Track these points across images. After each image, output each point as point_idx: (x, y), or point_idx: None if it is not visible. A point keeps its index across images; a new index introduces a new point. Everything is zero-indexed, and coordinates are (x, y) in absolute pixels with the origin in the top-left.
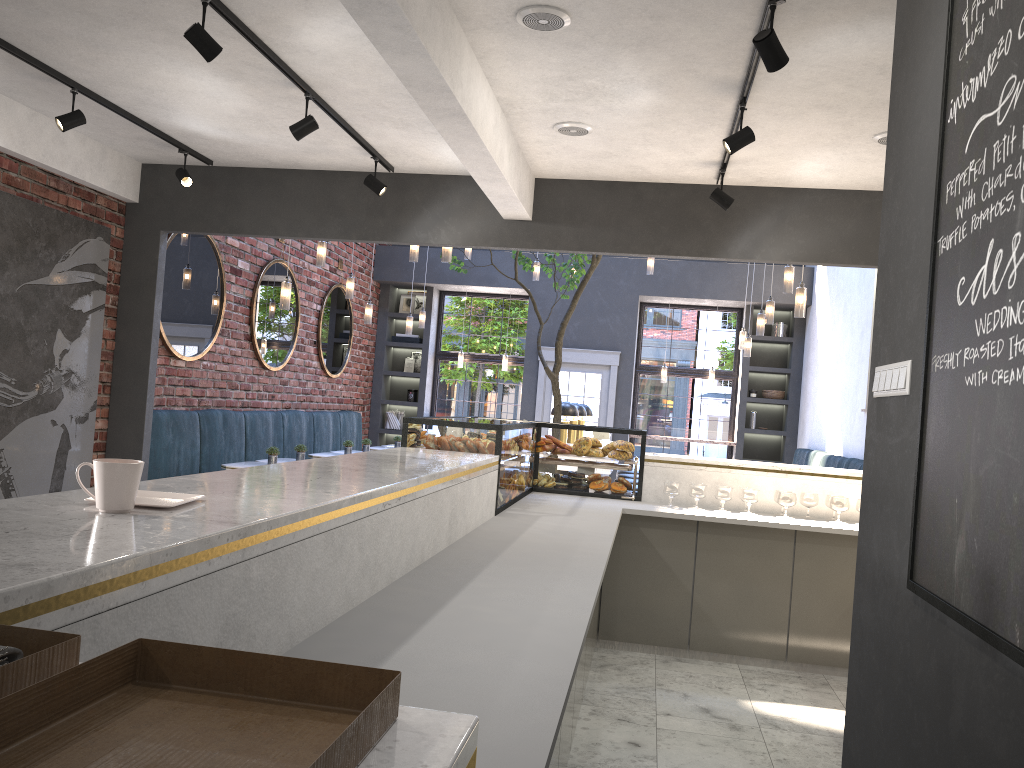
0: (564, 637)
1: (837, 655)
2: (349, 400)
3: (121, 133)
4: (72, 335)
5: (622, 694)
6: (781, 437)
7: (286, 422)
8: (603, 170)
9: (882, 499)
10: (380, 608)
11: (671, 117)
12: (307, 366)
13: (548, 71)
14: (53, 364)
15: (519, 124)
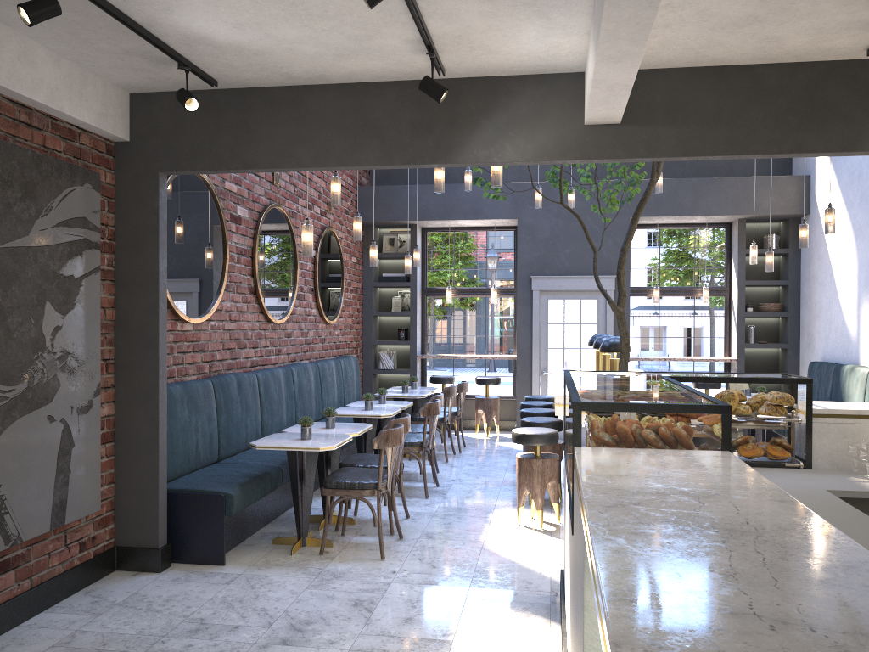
0: None
1: None
2: (345, 344)
3: (105, 46)
4: (64, 307)
5: None
6: (778, 349)
7: (296, 377)
8: (722, 49)
9: None
10: None
11: None
12: (307, 315)
13: None
14: (44, 346)
15: None
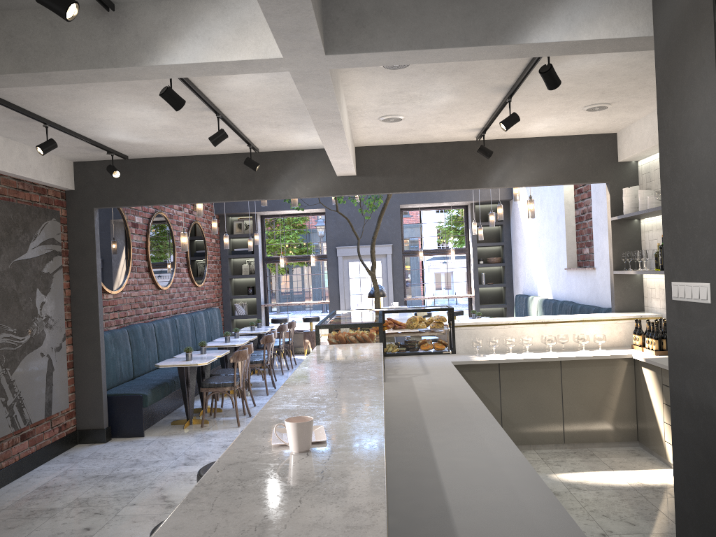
0: (525, 472)
1: (595, 435)
2: (210, 300)
3: (66, 145)
4: (45, 291)
5: None
6: (502, 287)
7: (178, 324)
8: (403, 138)
9: (692, 362)
10: (402, 470)
11: (459, 107)
12: (183, 282)
13: (387, 89)
14: (37, 313)
15: (356, 118)
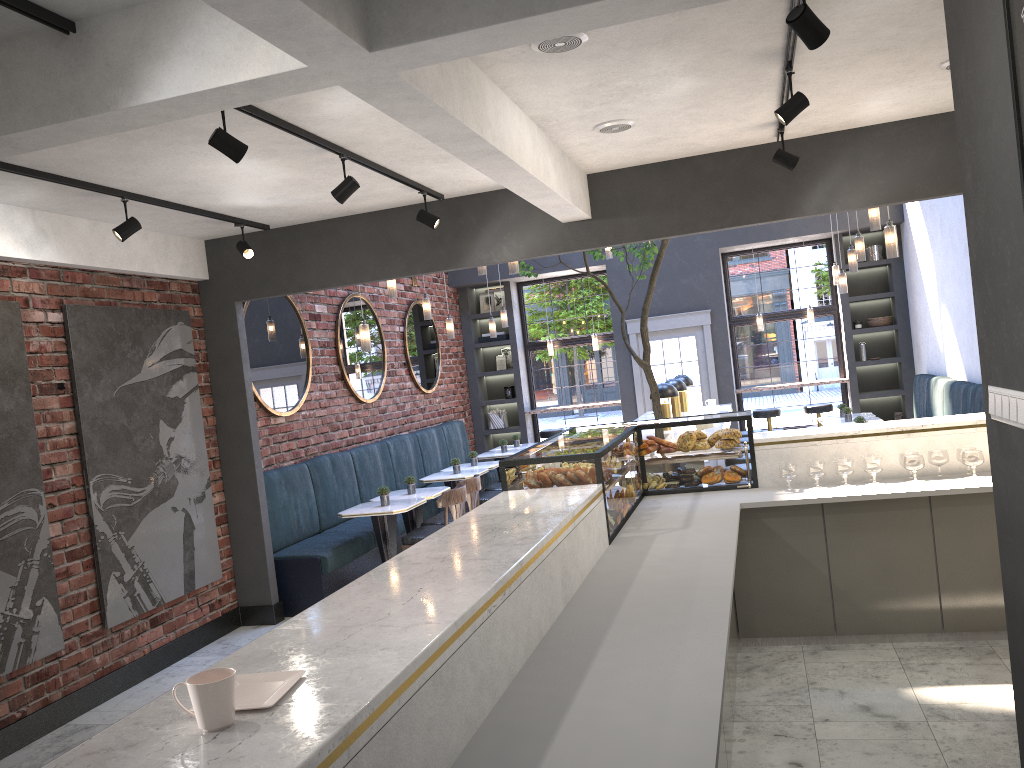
0: (697, 737)
1: (998, 618)
2: (449, 410)
3: (178, 221)
4: (174, 422)
5: (774, 702)
6: (896, 363)
7: (392, 450)
8: (655, 153)
9: (1021, 538)
10: (504, 724)
11: (715, 94)
12: (402, 389)
13: (576, 84)
14: (162, 454)
15: (558, 134)
